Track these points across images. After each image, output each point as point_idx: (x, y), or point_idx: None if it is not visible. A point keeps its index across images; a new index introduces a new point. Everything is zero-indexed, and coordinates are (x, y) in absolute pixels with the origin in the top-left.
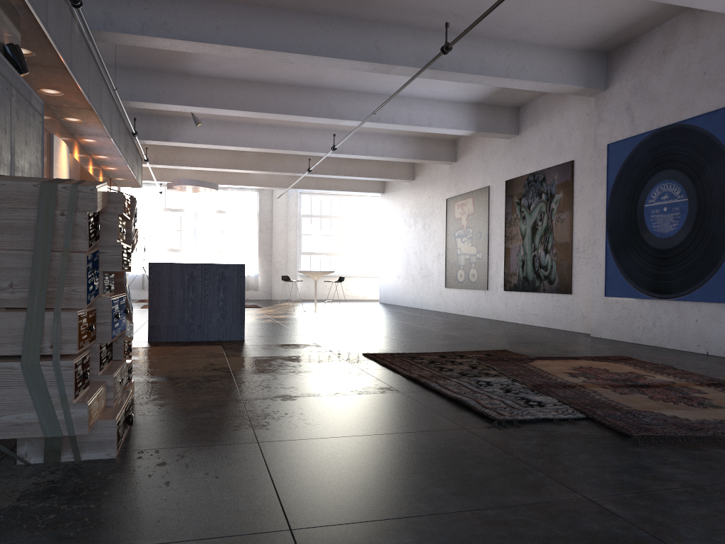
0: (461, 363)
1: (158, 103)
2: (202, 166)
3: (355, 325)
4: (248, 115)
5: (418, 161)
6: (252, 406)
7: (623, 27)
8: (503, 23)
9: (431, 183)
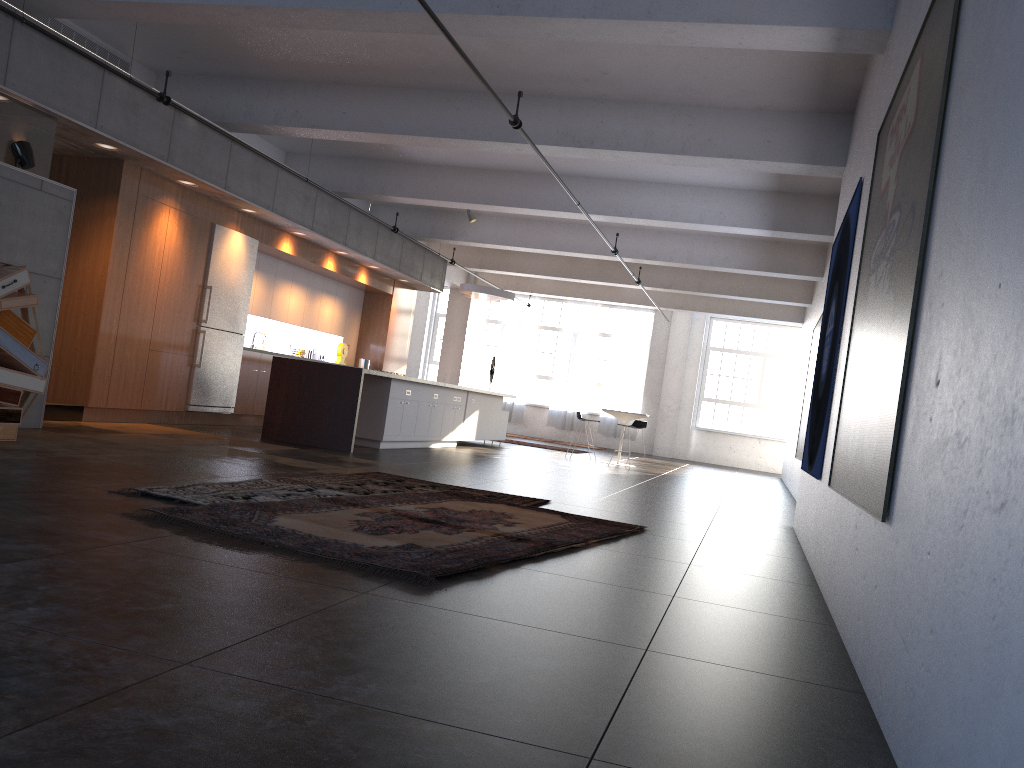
0: (407, 489)
1: (383, 195)
2: (530, 273)
3: (560, 472)
4: (480, 208)
5: (768, 275)
6: (50, 456)
7: (816, 76)
8: (652, 84)
9: (814, 308)
